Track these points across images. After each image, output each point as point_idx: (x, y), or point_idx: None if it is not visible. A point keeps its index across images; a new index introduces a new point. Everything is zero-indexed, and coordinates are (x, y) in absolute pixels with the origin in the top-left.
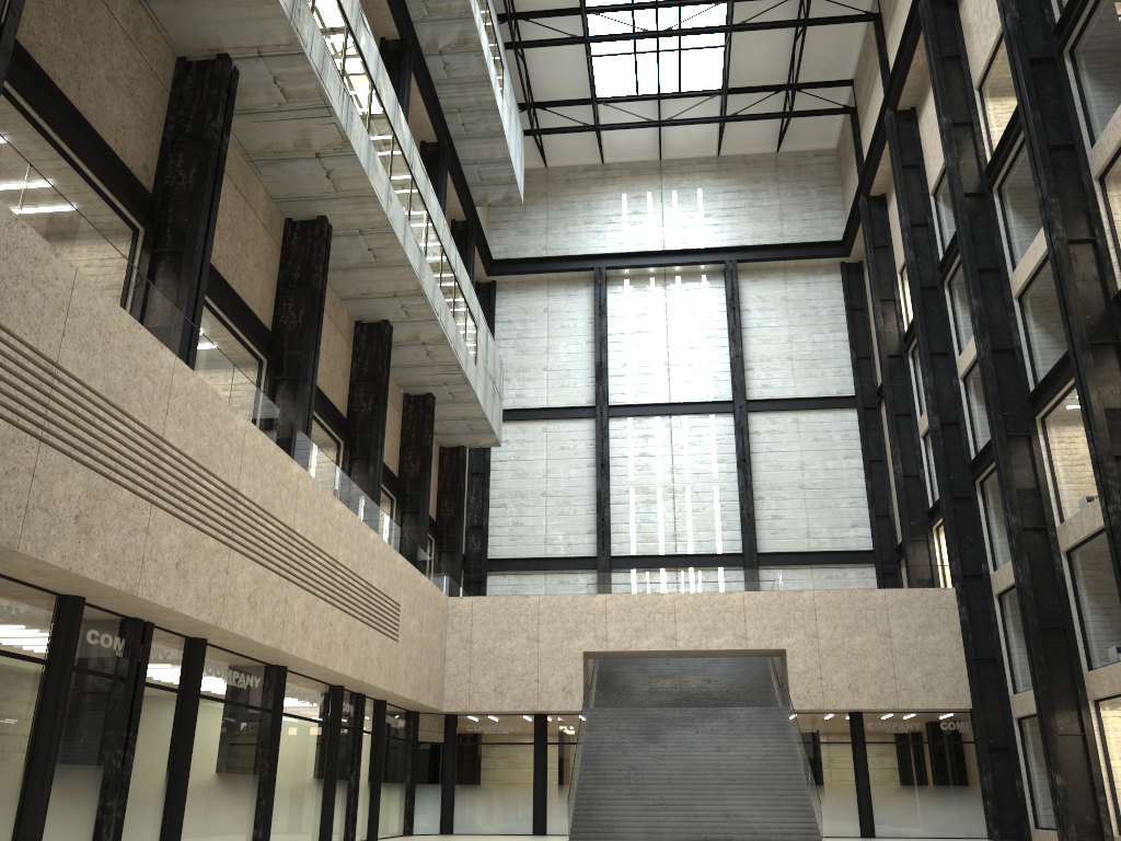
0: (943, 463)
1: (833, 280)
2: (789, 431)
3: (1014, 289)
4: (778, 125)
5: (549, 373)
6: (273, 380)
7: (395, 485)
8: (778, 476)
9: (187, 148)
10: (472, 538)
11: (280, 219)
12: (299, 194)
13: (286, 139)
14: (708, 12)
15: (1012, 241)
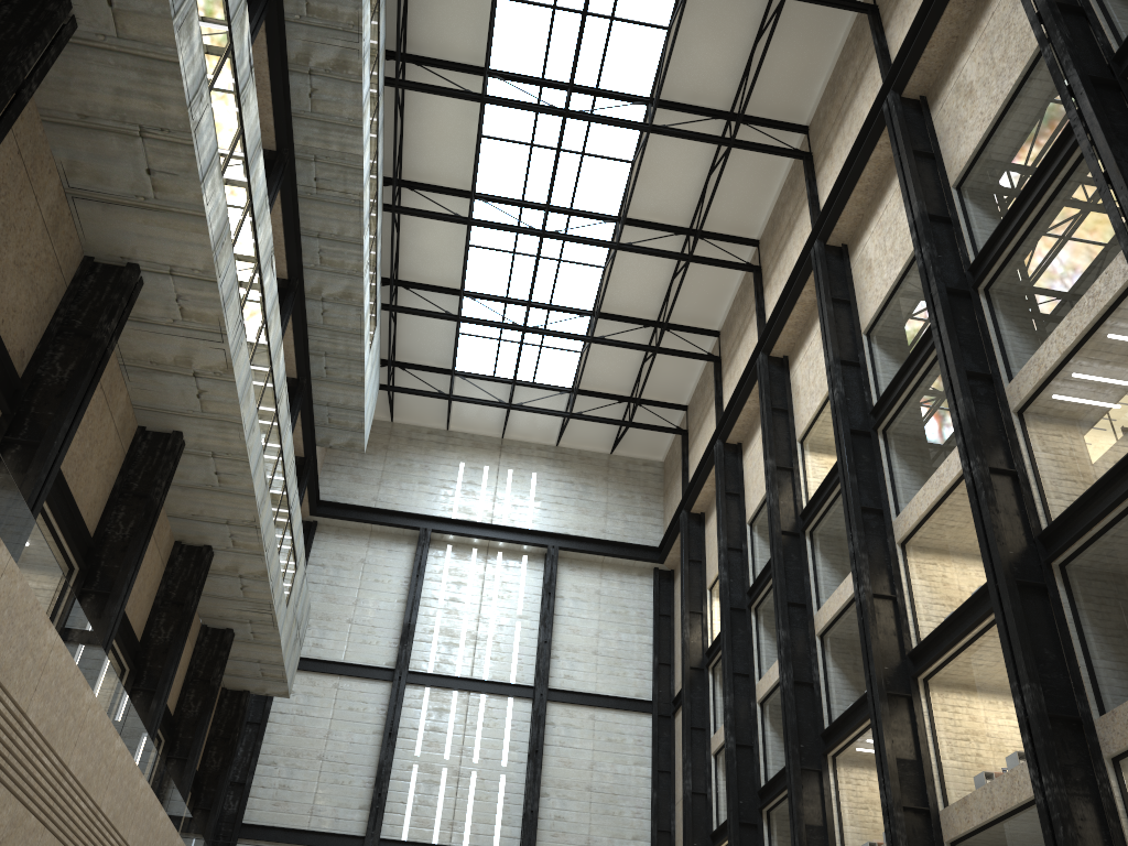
0: (734, 786)
1: (645, 583)
2: (585, 728)
3: (817, 627)
4: (616, 430)
5: (352, 626)
6: (80, 591)
7: (168, 725)
8: (568, 774)
9: (71, 342)
10: (230, 796)
11: (134, 425)
12: (162, 406)
13: (168, 353)
14: (573, 320)
15: (818, 582)
